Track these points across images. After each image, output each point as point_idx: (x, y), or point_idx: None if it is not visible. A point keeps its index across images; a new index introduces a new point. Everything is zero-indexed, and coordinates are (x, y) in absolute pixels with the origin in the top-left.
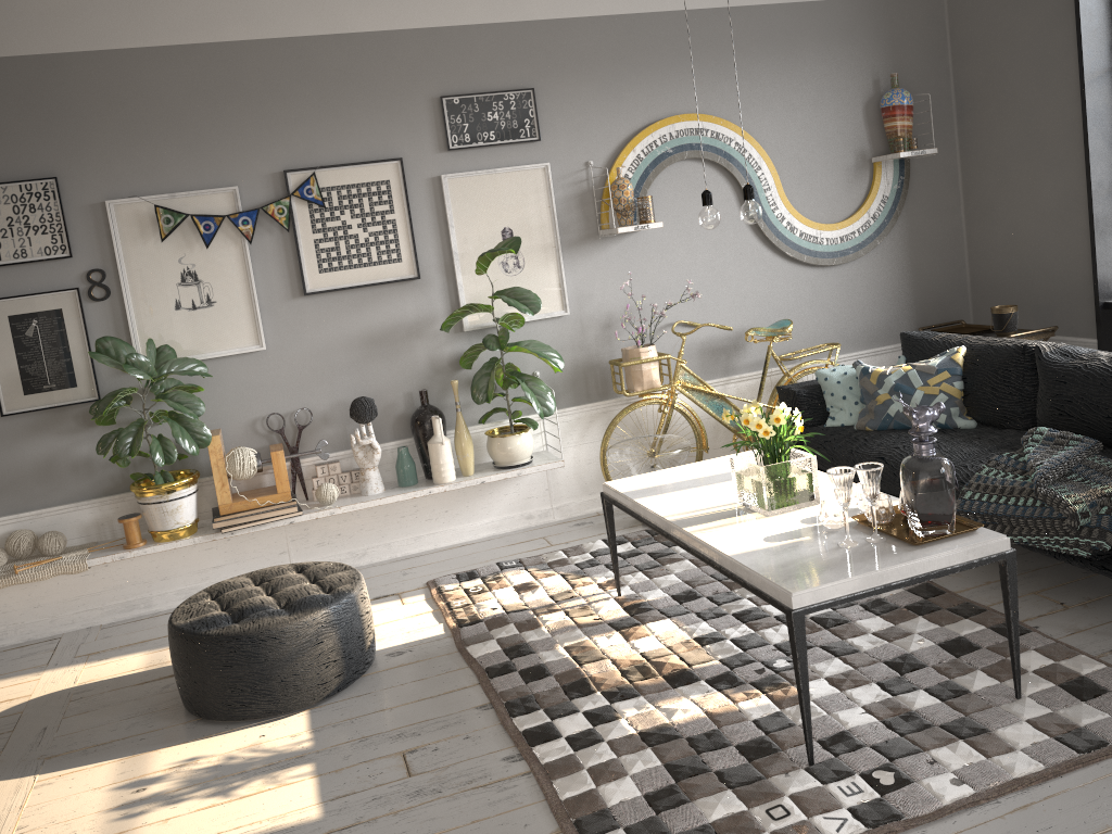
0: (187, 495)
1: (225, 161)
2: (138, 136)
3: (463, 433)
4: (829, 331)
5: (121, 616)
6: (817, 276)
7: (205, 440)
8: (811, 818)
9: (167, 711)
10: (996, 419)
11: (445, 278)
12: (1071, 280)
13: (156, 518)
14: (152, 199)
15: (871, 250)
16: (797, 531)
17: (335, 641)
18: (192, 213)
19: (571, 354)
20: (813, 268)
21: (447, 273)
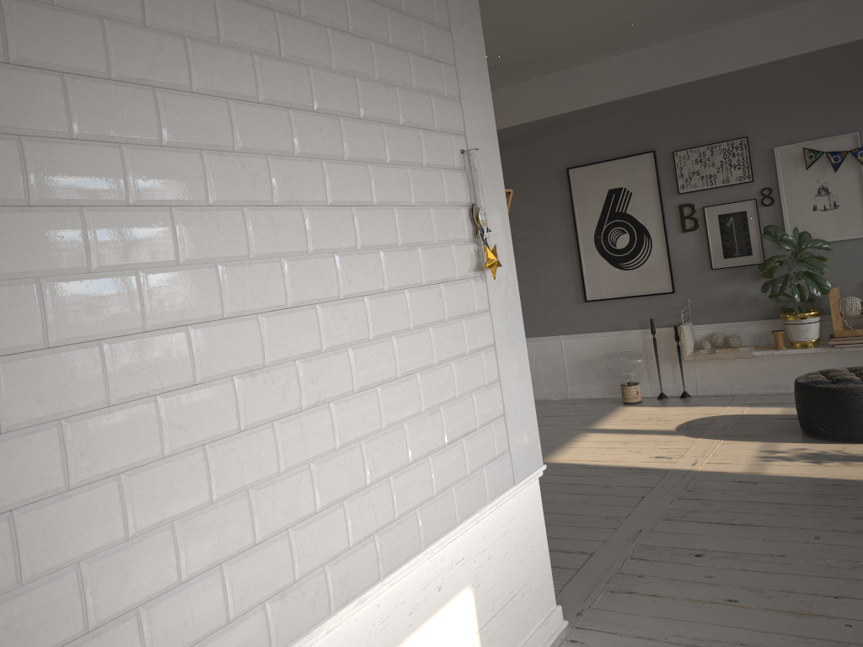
0: (813, 322)
1: (850, 116)
2: (795, 107)
3: None
4: None
5: (769, 391)
6: None
7: (826, 289)
8: None
9: (791, 430)
10: None
11: None
12: None
13: (793, 333)
14: (801, 144)
15: None
16: None
17: None
18: (826, 151)
19: None
20: None
21: None
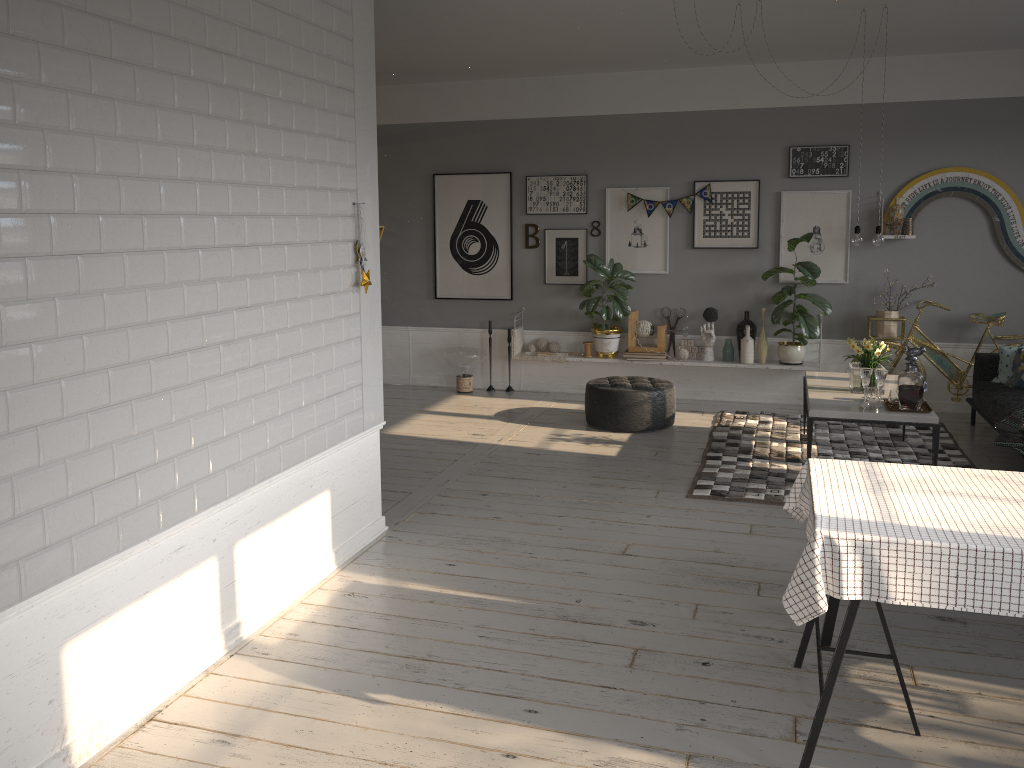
0: (614, 338)
1: (665, 173)
2: (626, 157)
3: (762, 338)
4: None
5: (577, 391)
6: None
7: (627, 312)
8: (785, 495)
9: (579, 421)
10: None
11: (773, 250)
12: None
13: (598, 345)
14: (627, 189)
15: None
16: (853, 398)
17: (649, 407)
18: (644, 198)
19: (845, 308)
20: None
21: (775, 247)
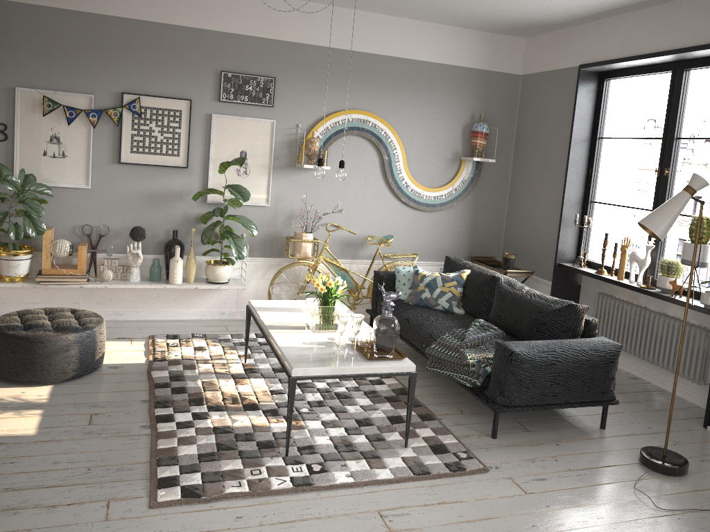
0: (24, 259)
1: (90, 80)
2: (43, 55)
3: (191, 258)
4: (417, 247)
5: None
6: (416, 215)
7: (42, 231)
8: (270, 477)
9: None
10: (473, 312)
11: (203, 171)
12: (547, 247)
13: (4, 268)
14: (43, 92)
15: (450, 207)
16: (321, 342)
17: (76, 351)
18: (64, 104)
19: (266, 228)
20: (415, 210)
21: (204, 168)
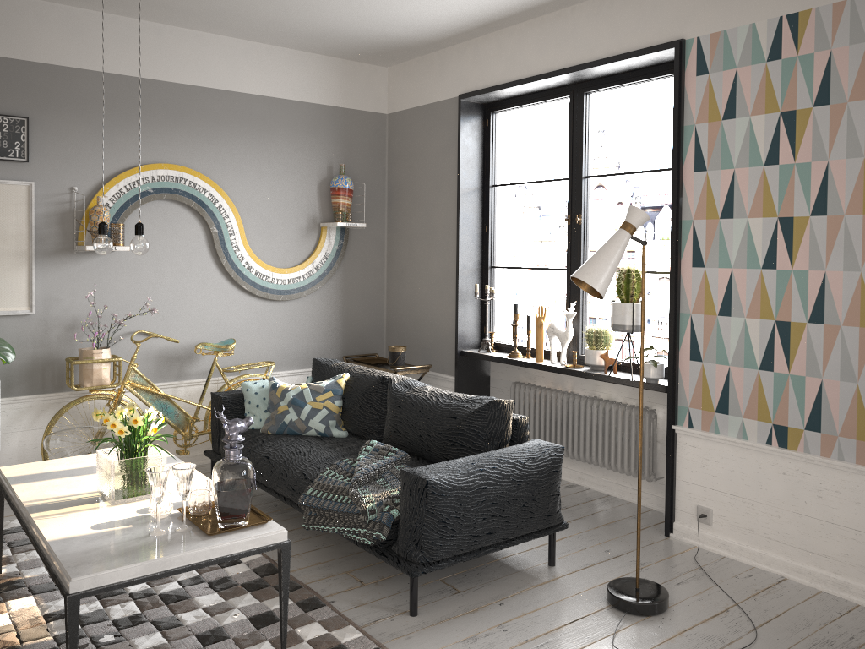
0: None
1: None
2: None
3: None
4: (272, 352)
5: None
6: (267, 307)
7: None
8: None
9: None
10: (361, 431)
11: None
12: (444, 332)
13: None
14: None
15: (312, 292)
16: (127, 520)
17: None
18: None
19: (32, 349)
20: (265, 301)
21: None
